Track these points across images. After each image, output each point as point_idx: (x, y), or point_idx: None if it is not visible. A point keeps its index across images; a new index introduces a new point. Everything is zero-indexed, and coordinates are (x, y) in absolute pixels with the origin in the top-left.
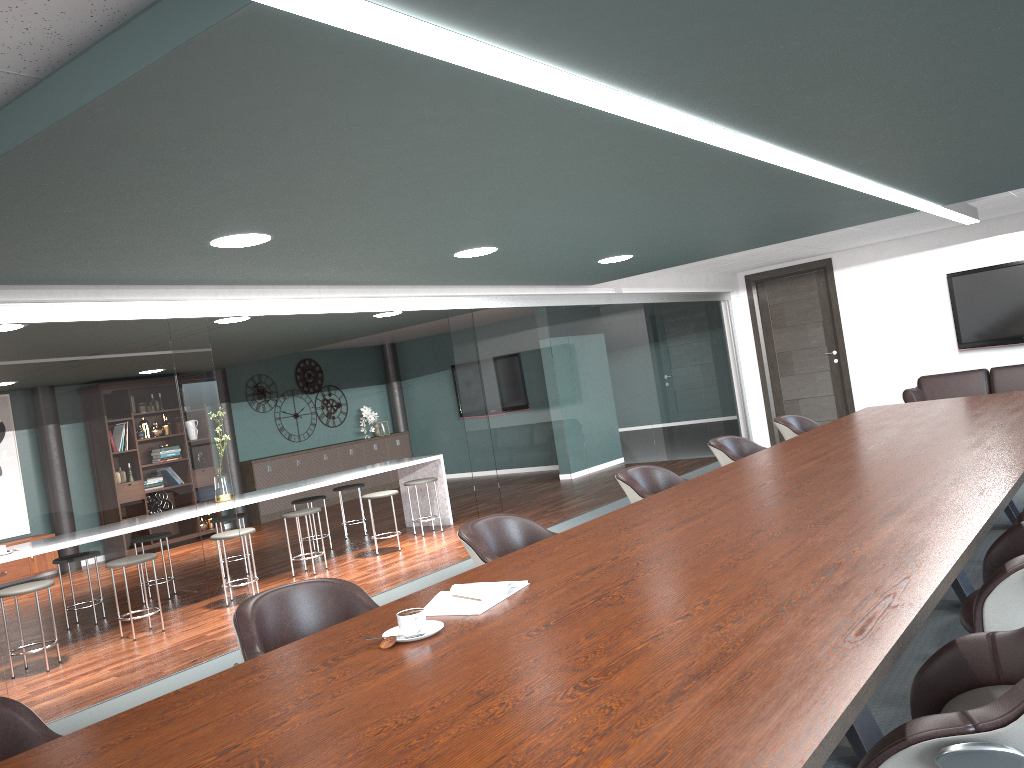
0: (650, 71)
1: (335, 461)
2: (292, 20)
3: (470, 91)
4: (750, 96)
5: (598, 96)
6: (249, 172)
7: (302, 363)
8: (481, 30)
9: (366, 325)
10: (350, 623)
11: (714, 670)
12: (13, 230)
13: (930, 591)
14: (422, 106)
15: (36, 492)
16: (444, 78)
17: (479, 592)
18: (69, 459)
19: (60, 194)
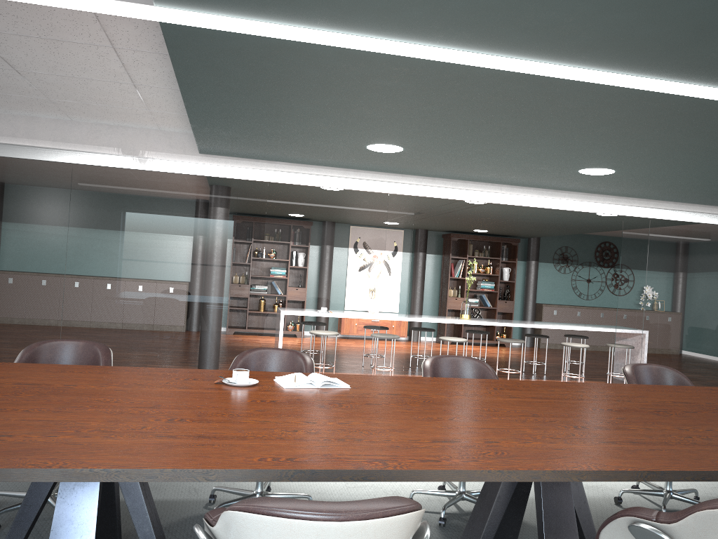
0: (478, 38)
1: (609, 320)
2: (190, 26)
3: (363, 58)
4: (626, 52)
5: (461, 58)
6: (314, 107)
7: (603, 244)
8: (298, 22)
9: (604, 221)
10: (252, 372)
11: (213, 438)
12: (247, 133)
13: (419, 469)
14: (348, 68)
15: (290, 277)
16: (330, 51)
17: (303, 378)
18: (312, 263)
19: (238, 116)
